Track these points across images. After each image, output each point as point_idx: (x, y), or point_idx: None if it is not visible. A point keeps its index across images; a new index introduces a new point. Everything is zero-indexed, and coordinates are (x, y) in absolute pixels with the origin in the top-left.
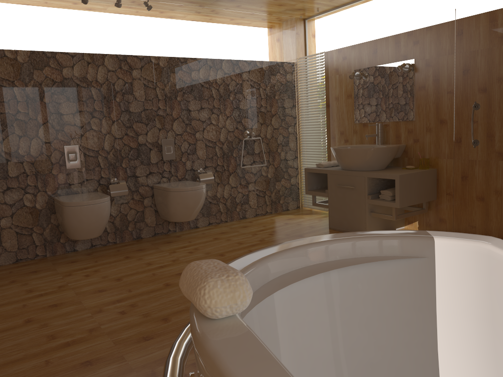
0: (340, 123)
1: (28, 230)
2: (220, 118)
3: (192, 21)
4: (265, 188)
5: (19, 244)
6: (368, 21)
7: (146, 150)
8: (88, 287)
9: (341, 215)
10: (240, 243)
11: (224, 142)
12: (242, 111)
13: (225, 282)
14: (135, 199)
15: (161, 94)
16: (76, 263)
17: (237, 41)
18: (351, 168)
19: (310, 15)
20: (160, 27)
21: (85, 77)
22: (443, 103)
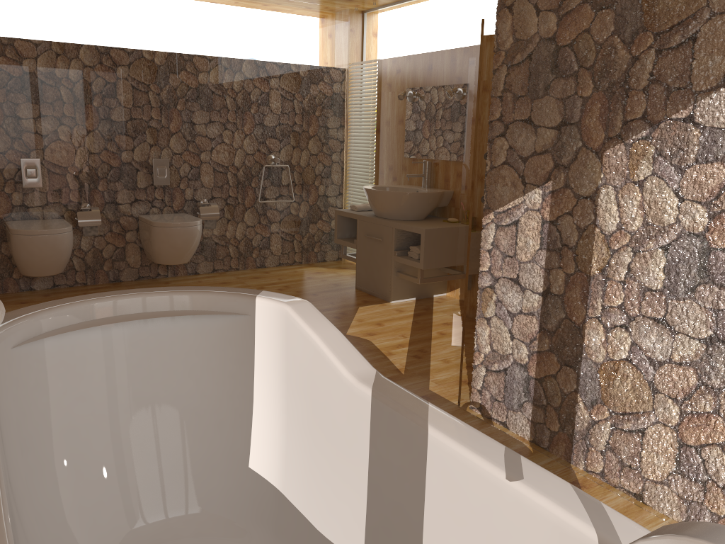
0: (389, 155)
1: None
2: (235, 136)
3: (202, 7)
4: (293, 231)
5: None
6: (430, 26)
7: (130, 171)
8: None
9: (368, 273)
10: None
11: (239, 167)
12: (266, 128)
13: None
14: (114, 232)
15: (155, 101)
16: (26, 305)
17: (264, 36)
18: (382, 215)
19: (369, 8)
20: (157, 13)
21: (52, 73)
22: None
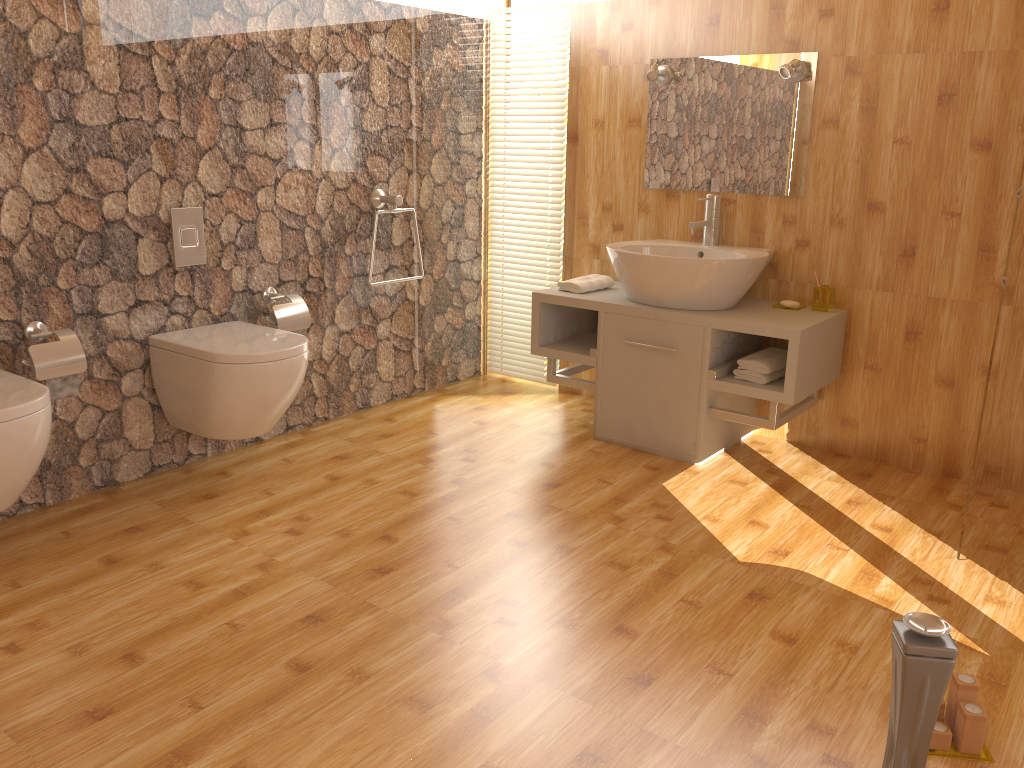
0: (603, 184)
1: None
2: (318, 152)
3: None
4: (413, 333)
5: None
6: None
7: (127, 239)
8: (41, 701)
9: (629, 411)
10: (410, 494)
11: (326, 217)
12: (369, 137)
13: None
14: (100, 379)
15: (169, 79)
16: None
17: None
18: (664, 303)
19: None
20: None
21: None
22: (880, 164)
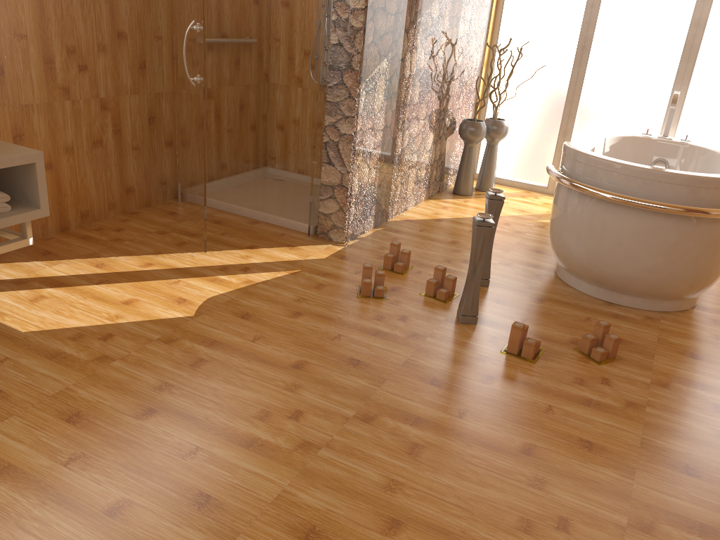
0: None
1: None
2: None
3: None
4: None
5: None
6: None
7: None
8: None
9: None
10: None
11: None
12: None
13: None
14: None
15: None
16: None
17: None
18: None
19: None
20: None
21: None
22: None
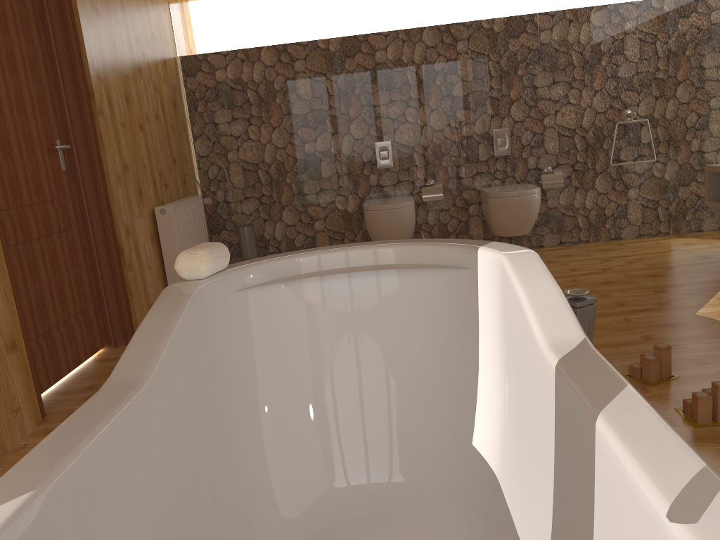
0: None
1: (339, 235)
2: (582, 94)
3: None
4: (656, 196)
5: None
6: None
7: (471, 144)
8: None
9: None
10: (572, 270)
11: (587, 128)
12: (620, 80)
13: (190, 254)
14: (457, 206)
15: (494, 70)
16: None
17: None
18: None
19: None
20: None
21: (399, 59)
22: None
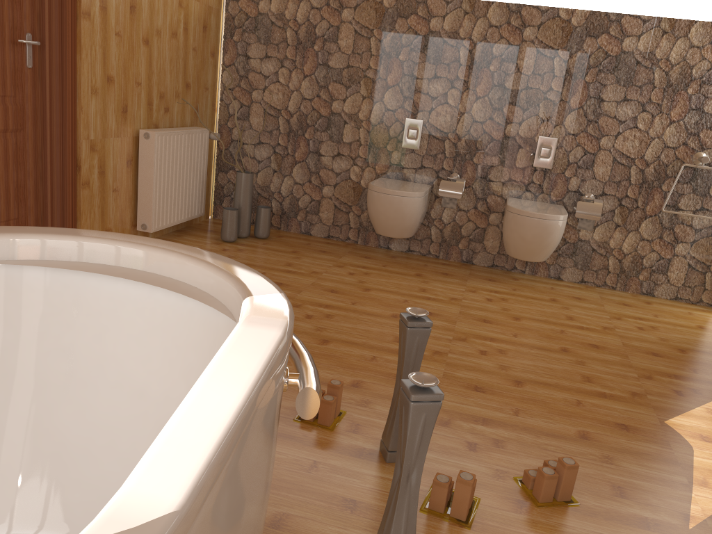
0: None
1: (345, 207)
2: (653, 120)
3: None
4: (708, 260)
5: (333, 219)
6: None
7: (510, 146)
8: (331, 283)
9: None
10: (570, 318)
11: (648, 161)
12: (704, 116)
13: None
14: (477, 210)
15: (558, 69)
16: (366, 260)
17: None
18: None
19: None
20: None
21: (455, 32)
22: None
